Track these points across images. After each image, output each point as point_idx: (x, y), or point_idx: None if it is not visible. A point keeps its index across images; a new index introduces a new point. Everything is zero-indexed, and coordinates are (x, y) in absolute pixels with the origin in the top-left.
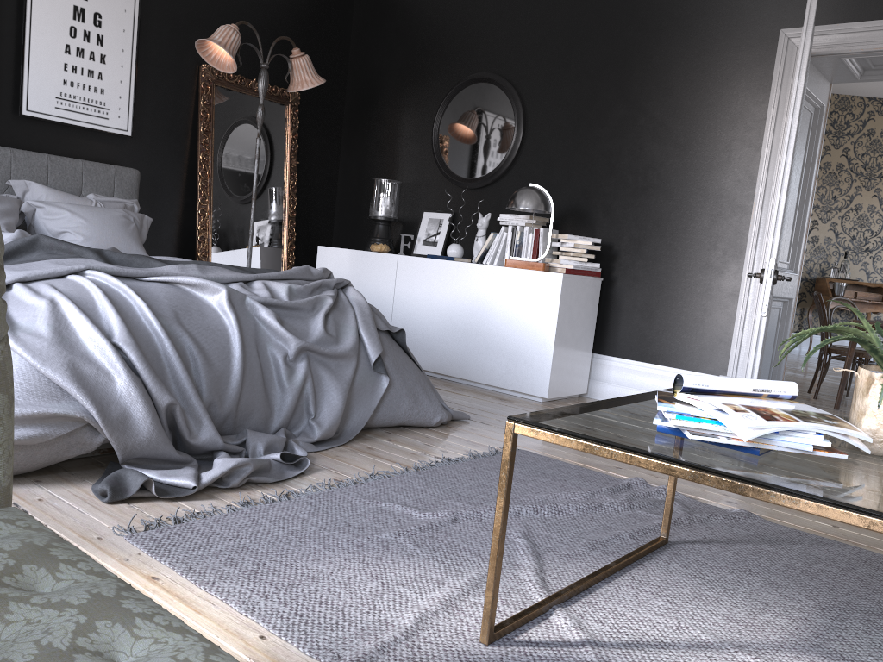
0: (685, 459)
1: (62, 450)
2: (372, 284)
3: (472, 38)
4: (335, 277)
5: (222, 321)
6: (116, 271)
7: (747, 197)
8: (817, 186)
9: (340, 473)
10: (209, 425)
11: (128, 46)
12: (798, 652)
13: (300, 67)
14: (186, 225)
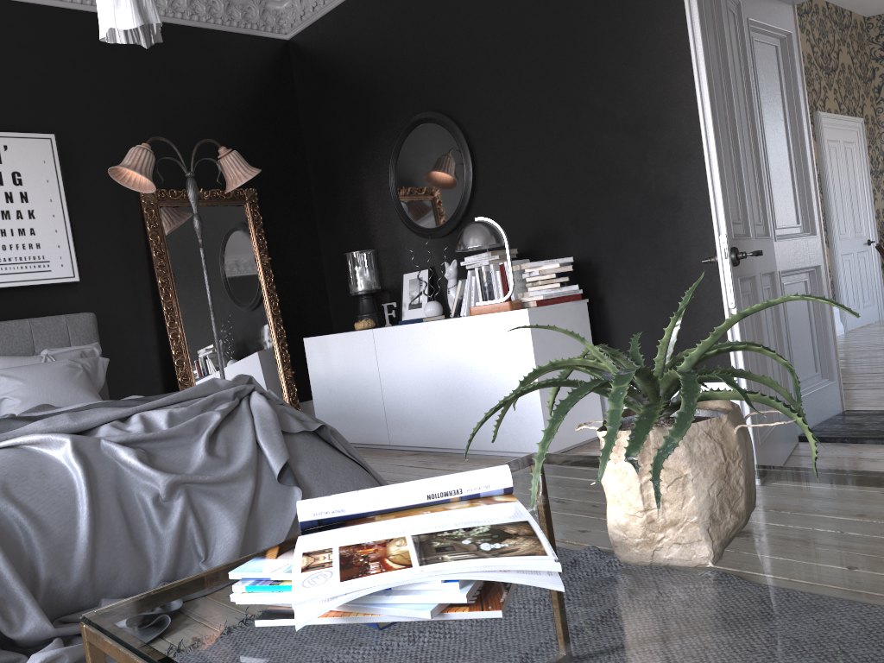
0: None
1: None
2: (358, 365)
3: (403, 82)
4: (325, 367)
5: (71, 476)
6: None
7: None
8: (883, 120)
9: None
10: (34, 611)
11: (56, 194)
12: None
13: (229, 165)
14: (163, 352)
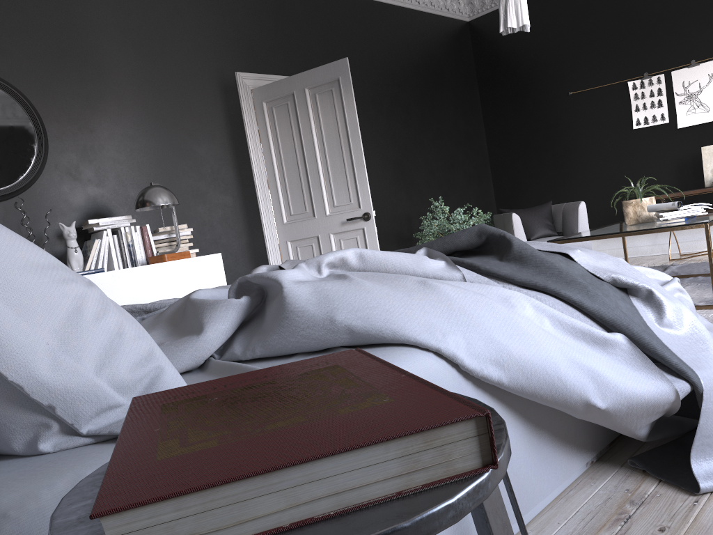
0: None
1: None
2: None
3: None
4: None
5: None
6: None
7: (250, 182)
8: None
9: None
10: None
11: None
12: None
13: None
14: None
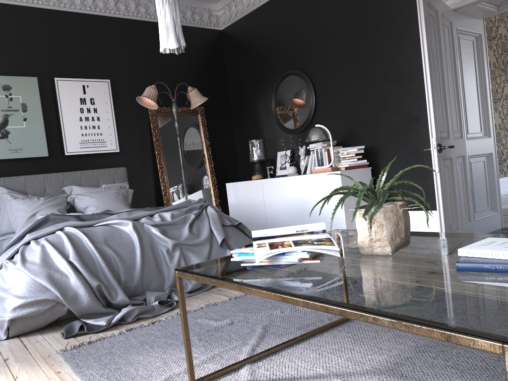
0: (229, 277)
1: (50, 316)
2: (253, 197)
3: (280, 53)
4: (236, 198)
5: (132, 238)
6: (80, 225)
7: None
8: None
9: (192, 306)
10: (121, 292)
11: (109, 109)
12: (374, 375)
13: (193, 95)
14: (157, 188)
